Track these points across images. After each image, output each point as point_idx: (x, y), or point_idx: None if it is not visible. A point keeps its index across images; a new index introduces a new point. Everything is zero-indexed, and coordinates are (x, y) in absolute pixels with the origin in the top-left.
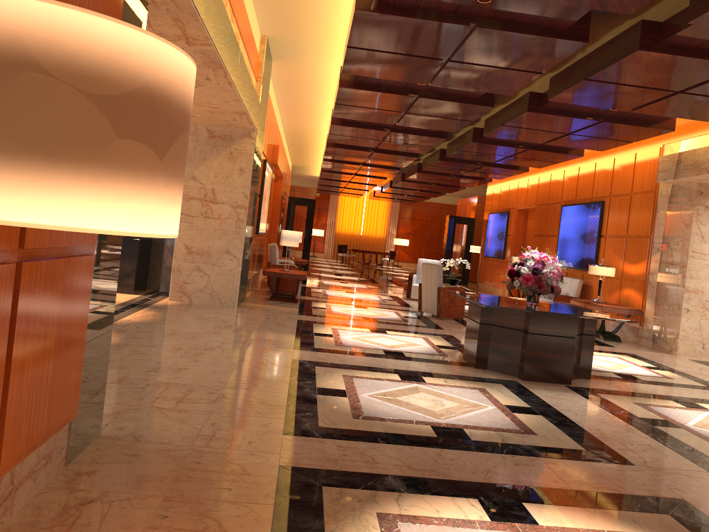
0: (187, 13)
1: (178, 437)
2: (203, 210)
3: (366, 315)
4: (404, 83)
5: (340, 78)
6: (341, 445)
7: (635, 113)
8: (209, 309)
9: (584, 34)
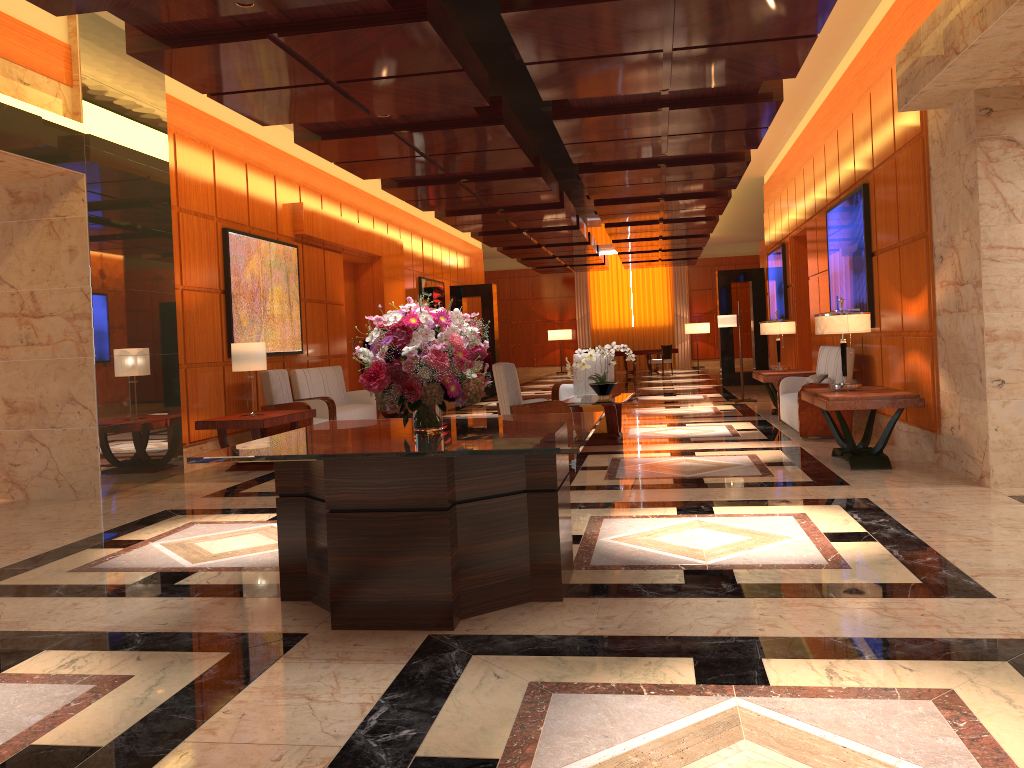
0: None
1: None
2: (22, 334)
3: None
4: (222, 13)
5: (127, 37)
6: None
7: None
8: (21, 510)
9: None
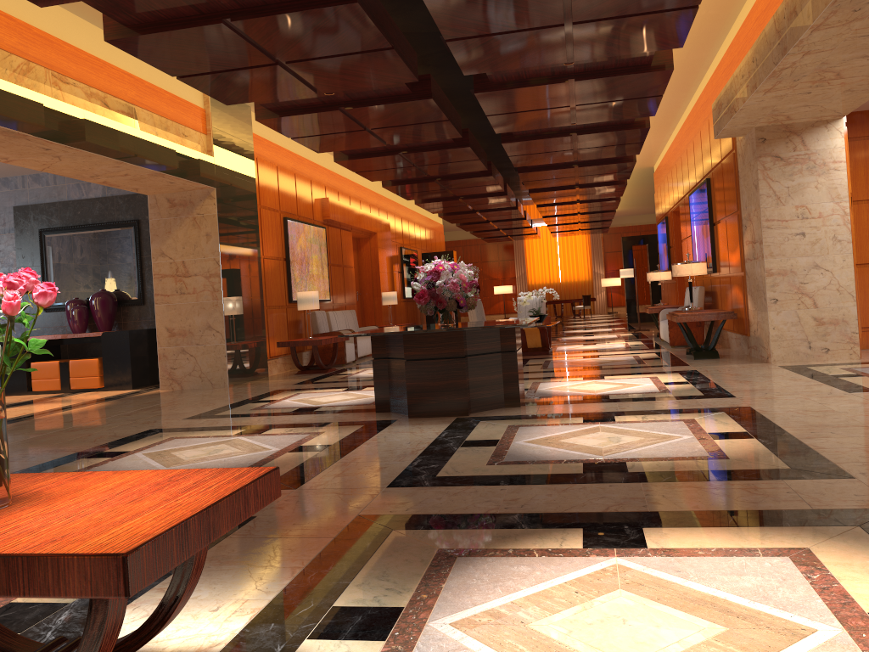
0: None
1: None
2: (177, 287)
3: None
4: (315, 98)
5: (255, 110)
6: None
7: (600, 60)
8: (186, 393)
9: None
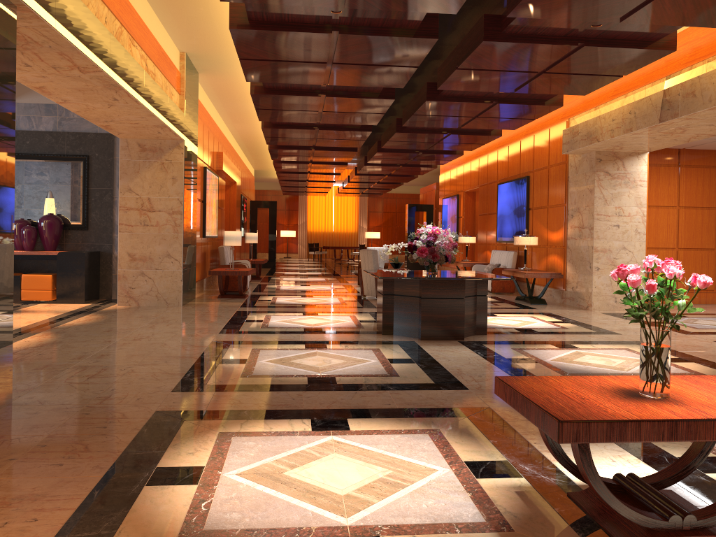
0: (68, 48)
1: (78, 400)
2: (141, 219)
3: (307, 302)
4: (309, 85)
5: (251, 86)
6: (218, 394)
7: (523, 93)
8: (154, 310)
9: (433, 31)
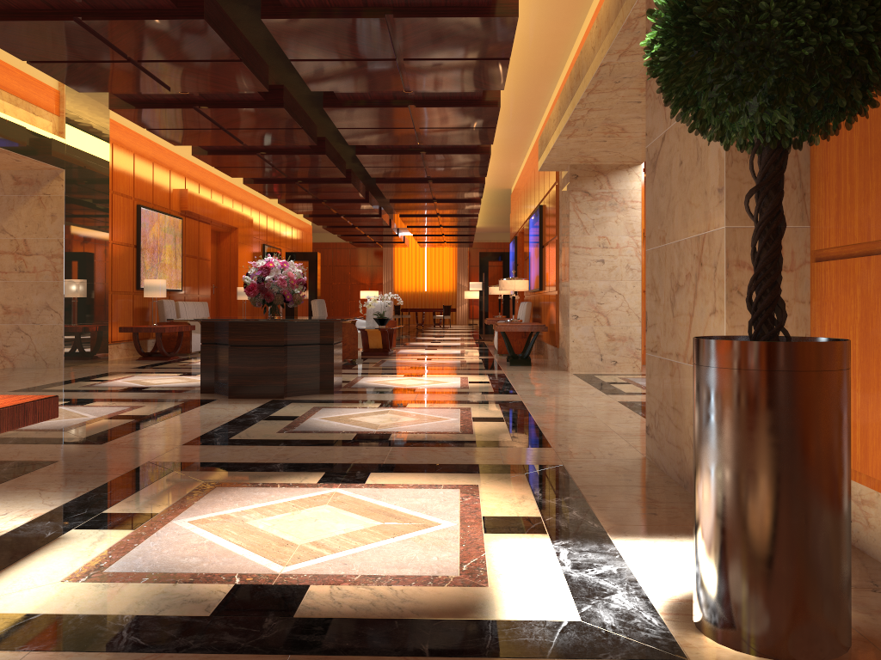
0: None
1: None
2: (17, 265)
3: None
4: (169, 94)
5: (109, 99)
6: None
7: (436, 92)
8: (17, 371)
9: (198, 10)
